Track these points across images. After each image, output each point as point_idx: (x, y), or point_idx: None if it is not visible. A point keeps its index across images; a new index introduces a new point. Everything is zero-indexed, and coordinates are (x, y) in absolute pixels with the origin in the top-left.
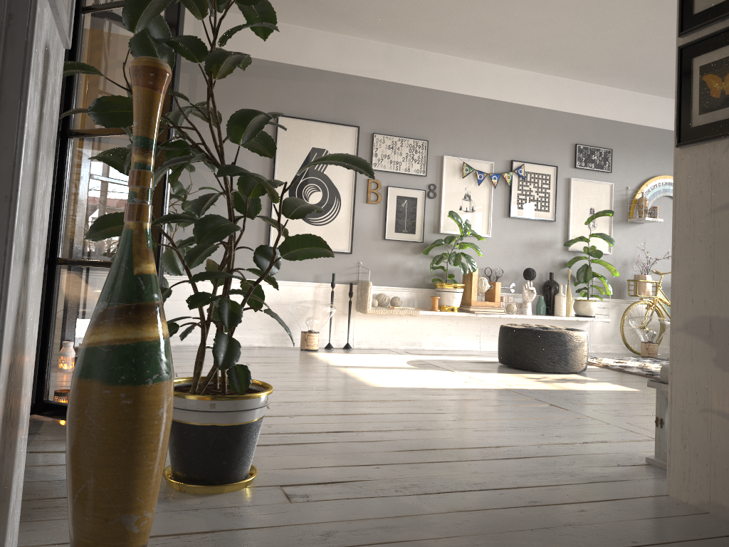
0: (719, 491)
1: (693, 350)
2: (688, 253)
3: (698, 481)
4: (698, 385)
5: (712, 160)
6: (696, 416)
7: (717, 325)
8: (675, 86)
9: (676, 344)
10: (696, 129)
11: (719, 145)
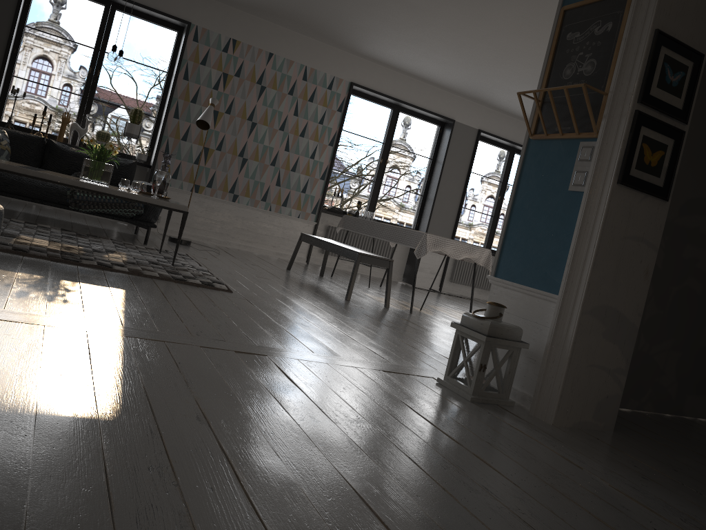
0: (586, 413)
1: (592, 327)
2: (604, 261)
3: (575, 411)
4: (589, 350)
5: (632, 204)
6: (584, 370)
7: (609, 311)
8: (625, 136)
9: (582, 322)
10: (632, 178)
11: (638, 196)
